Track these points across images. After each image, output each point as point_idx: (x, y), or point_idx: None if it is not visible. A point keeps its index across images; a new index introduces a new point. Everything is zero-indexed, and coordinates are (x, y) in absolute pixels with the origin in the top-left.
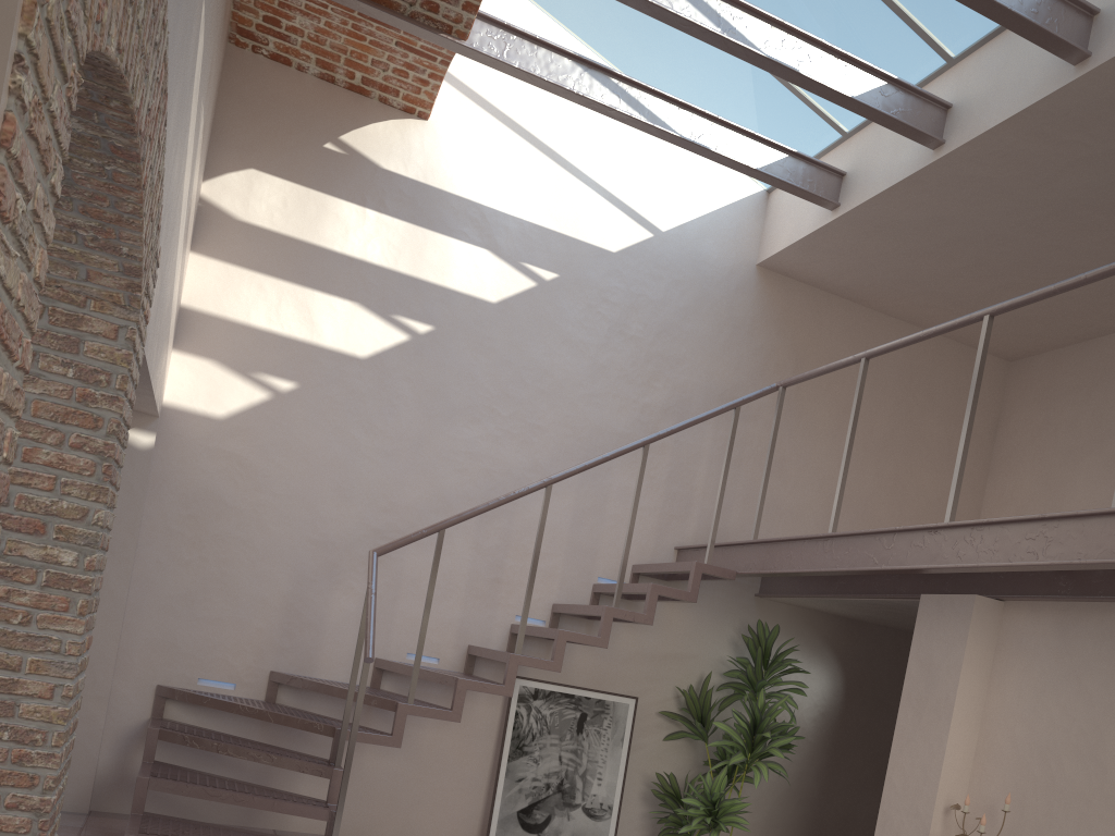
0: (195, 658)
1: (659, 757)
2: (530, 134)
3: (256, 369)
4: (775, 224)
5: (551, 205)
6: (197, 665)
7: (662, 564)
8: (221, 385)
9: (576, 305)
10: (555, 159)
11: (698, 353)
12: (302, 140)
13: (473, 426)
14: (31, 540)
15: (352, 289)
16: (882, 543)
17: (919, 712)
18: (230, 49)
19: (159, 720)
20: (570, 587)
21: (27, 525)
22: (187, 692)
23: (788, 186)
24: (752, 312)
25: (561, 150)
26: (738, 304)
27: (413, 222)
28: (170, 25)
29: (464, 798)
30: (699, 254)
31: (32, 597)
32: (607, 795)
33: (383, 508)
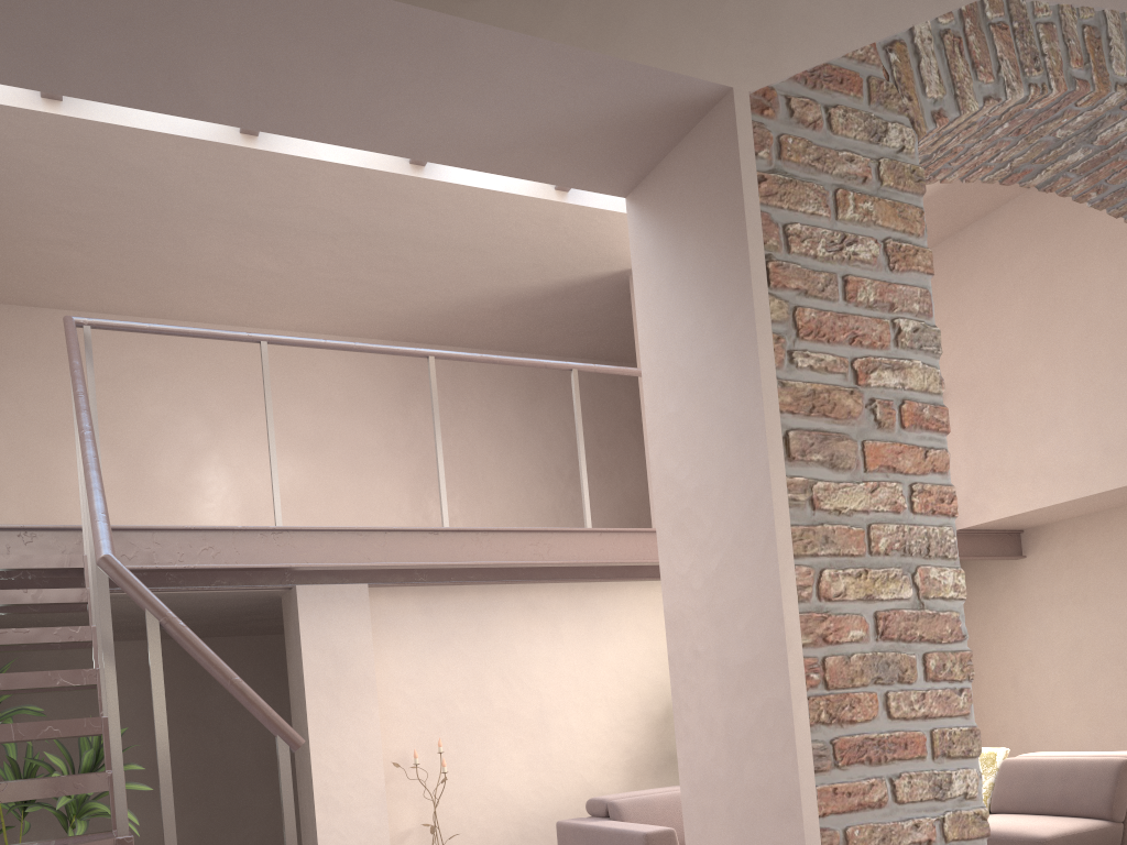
0: None
1: None
2: None
3: None
4: None
5: None
6: None
7: None
8: None
9: None
10: None
11: None
12: None
13: None
14: None
15: None
16: (370, 540)
17: (335, 694)
18: None
19: None
20: None
21: None
22: None
23: None
24: None
25: None
26: None
27: None
28: None
29: None
30: None
31: None
32: None
33: None
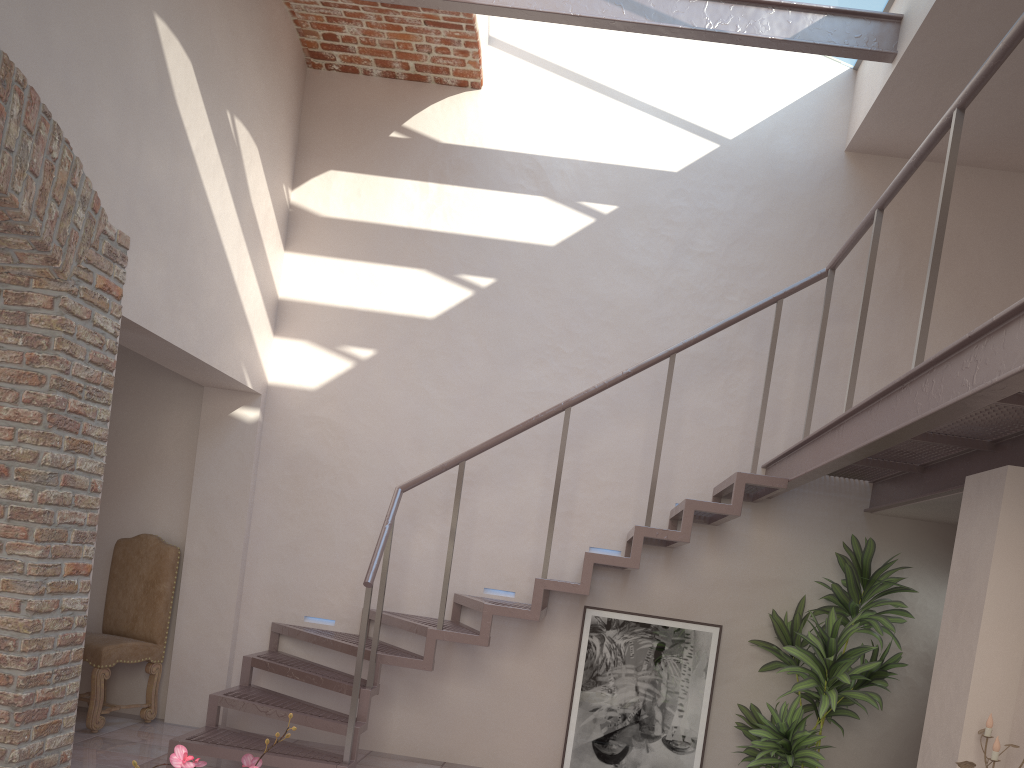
0: (301, 598)
1: (755, 689)
2: (582, 76)
3: (341, 343)
4: (858, 101)
5: (606, 139)
6: (303, 605)
7: (724, 481)
8: (313, 361)
9: (638, 232)
10: (609, 94)
11: (779, 257)
12: (371, 136)
13: (537, 367)
14: None
15: (419, 257)
16: (872, 415)
17: (957, 618)
18: (309, 73)
19: (270, 651)
20: (645, 515)
21: None
22: (288, 627)
23: (829, 48)
24: (843, 203)
25: (614, 84)
26: (825, 197)
27: (472, 186)
28: (12, 26)
29: (545, 727)
30: (774, 153)
31: (1, 528)
32: (689, 727)
33: (456, 454)
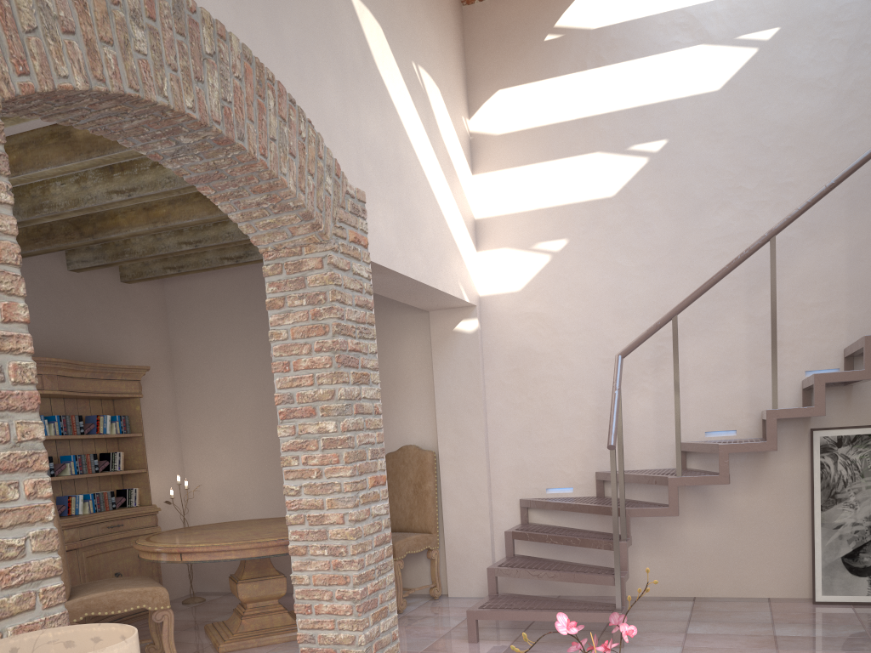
0: (540, 474)
1: None
2: None
3: (534, 242)
4: None
5: None
6: (543, 479)
7: None
8: (514, 265)
9: (805, 46)
10: None
11: None
12: (528, 46)
13: (722, 211)
14: (310, 421)
15: (591, 143)
16: None
17: None
18: (465, 10)
19: (523, 524)
20: (859, 327)
21: (305, 411)
22: (534, 501)
23: None
24: None
25: None
26: None
27: (628, 59)
28: (256, 33)
29: (788, 551)
30: None
31: (318, 458)
32: None
33: (657, 314)
